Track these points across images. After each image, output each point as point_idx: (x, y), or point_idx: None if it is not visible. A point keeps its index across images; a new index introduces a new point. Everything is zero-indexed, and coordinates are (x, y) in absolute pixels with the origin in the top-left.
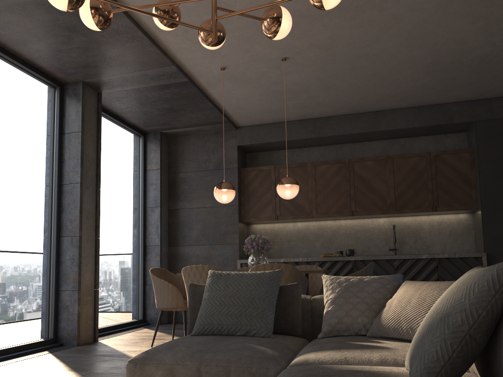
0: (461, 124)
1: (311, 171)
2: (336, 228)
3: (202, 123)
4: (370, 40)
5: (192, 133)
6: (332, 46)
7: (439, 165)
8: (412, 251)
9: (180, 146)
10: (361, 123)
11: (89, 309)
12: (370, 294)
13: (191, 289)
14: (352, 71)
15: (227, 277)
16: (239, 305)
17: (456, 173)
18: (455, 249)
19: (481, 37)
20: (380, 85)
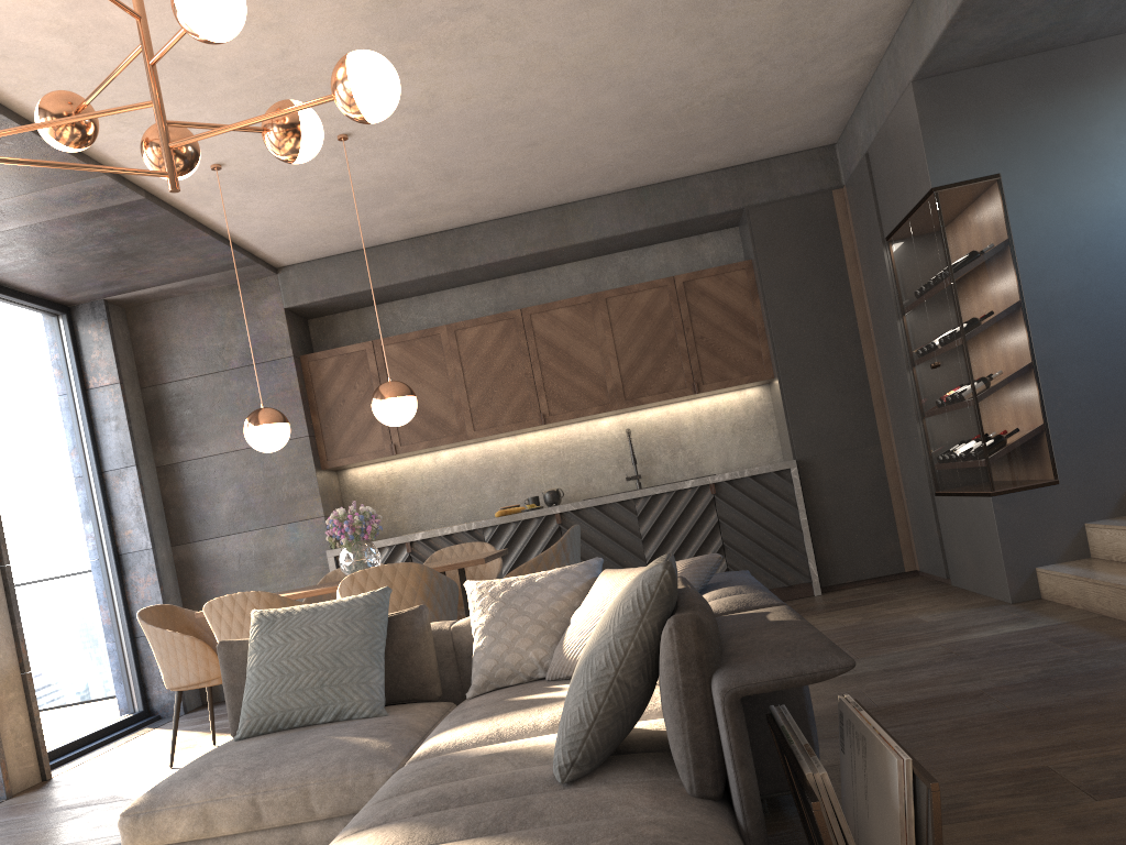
0: (724, 215)
1: (449, 343)
2: (520, 452)
3: (196, 273)
4: (508, 88)
5: (179, 293)
6: (436, 105)
7: (694, 301)
8: (670, 475)
9: (157, 323)
10: (533, 233)
11: (18, 717)
12: (546, 606)
13: (223, 653)
14: (489, 144)
15: (288, 619)
16: (317, 668)
17: (726, 313)
18: (746, 458)
19: (714, 63)
20: (552, 161)
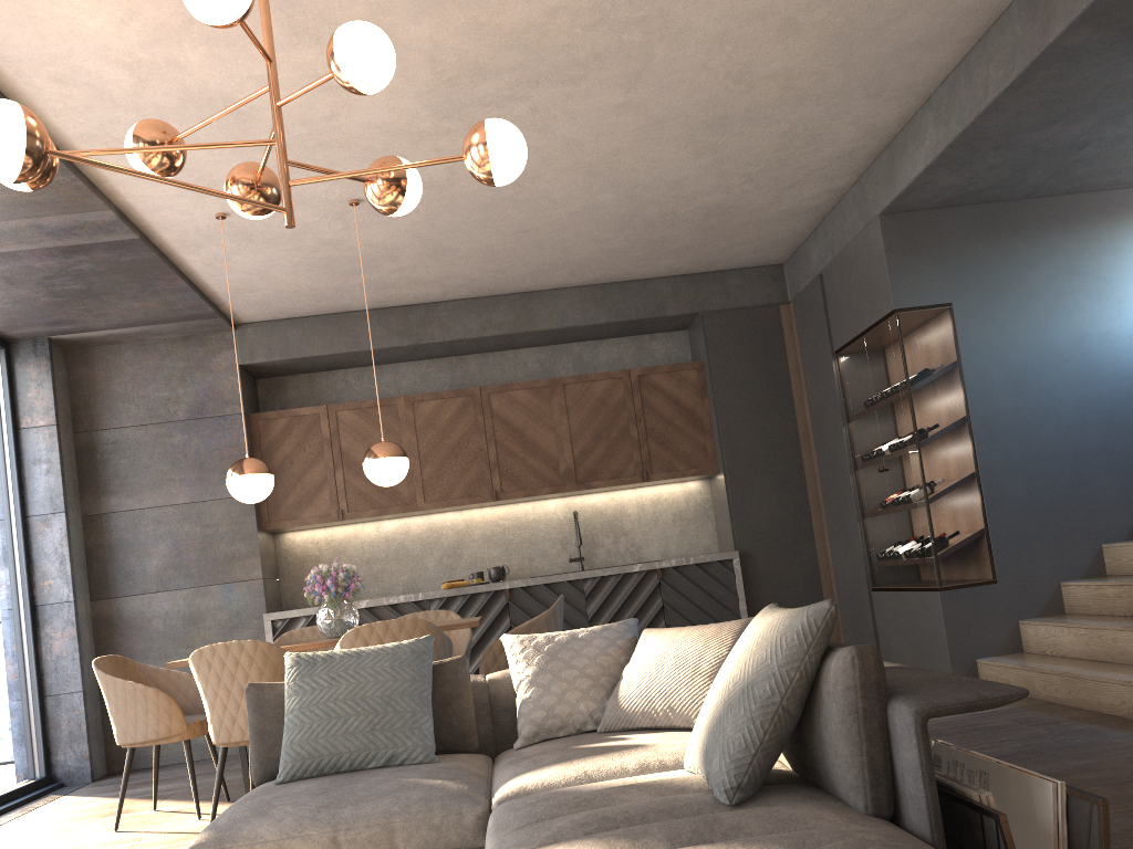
0: (679, 317)
1: (406, 414)
2: (465, 527)
3: (155, 320)
4: (523, 175)
5: (127, 340)
6: (452, 183)
7: (647, 395)
8: (611, 559)
9: (99, 368)
10: (499, 316)
11: None
12: (593, 660)
13: (253, 695)
14: (485, 226)
15: (330, 662)
16: (368, 712)
17: (677, 408)
18: (685, 547)
19: (708, 177)
20: (536, 249)
